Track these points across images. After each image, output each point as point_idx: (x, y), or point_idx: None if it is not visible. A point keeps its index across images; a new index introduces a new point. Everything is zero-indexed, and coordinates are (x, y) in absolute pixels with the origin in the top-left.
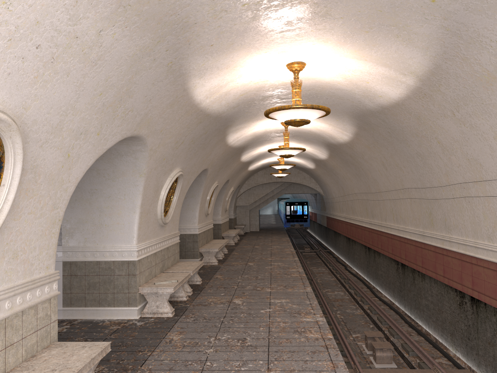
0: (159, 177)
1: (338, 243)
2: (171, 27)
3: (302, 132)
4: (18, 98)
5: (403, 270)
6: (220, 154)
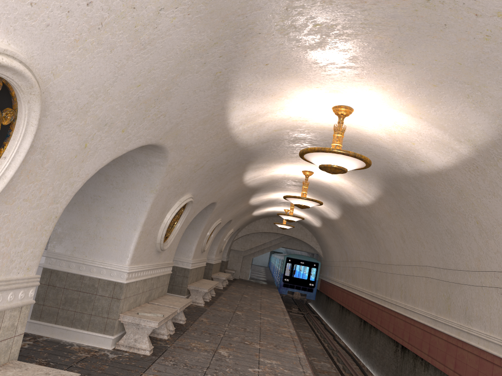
0: (169, 198)
1: (329, 310)
2: (233, 30)
3: (320, 186)
4: (49, 59)
5: (402, 354)
6: (232, 190)
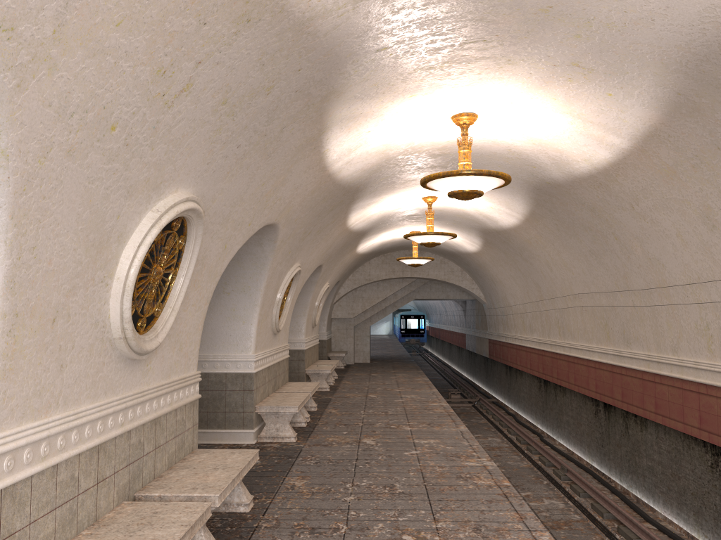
0: (102, 198)
1: (516, 388)
2: None
3: (488, 155)
4: None
5: None
6: (308, 193)
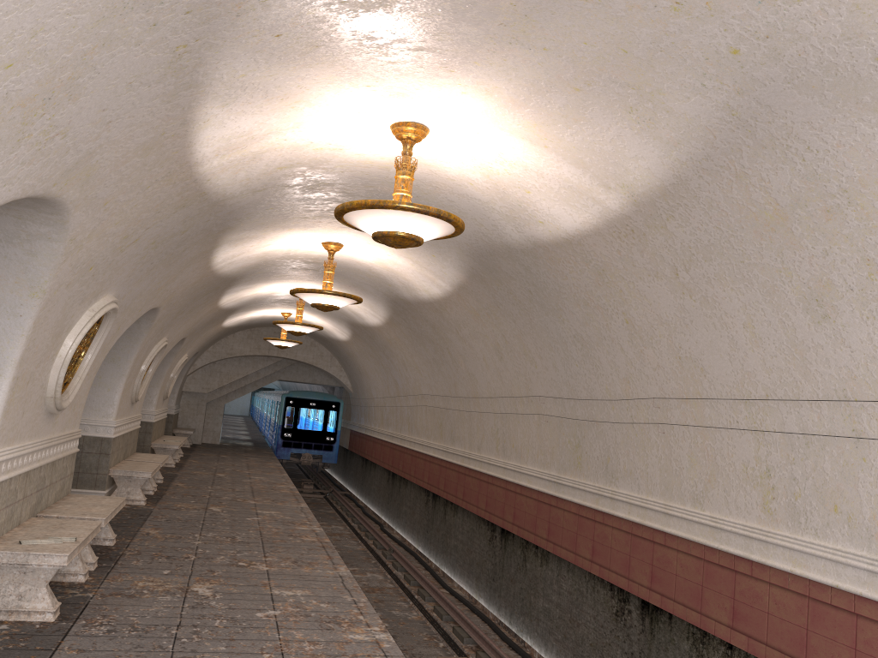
0: (70, 306)
1: (369, 481)
2: None
3: (353, 269)
4: None
5: (503, 542)
6: (190, 284)
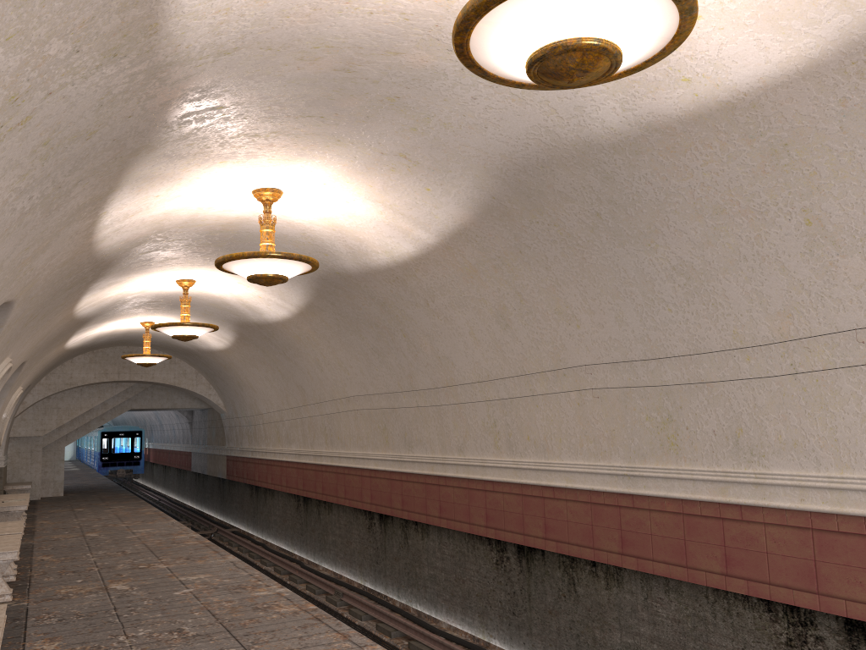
0: None
1: (266, 512)
2: None
3: (277, 237)
4: None
5: (524, 564)
6: (59, 264)
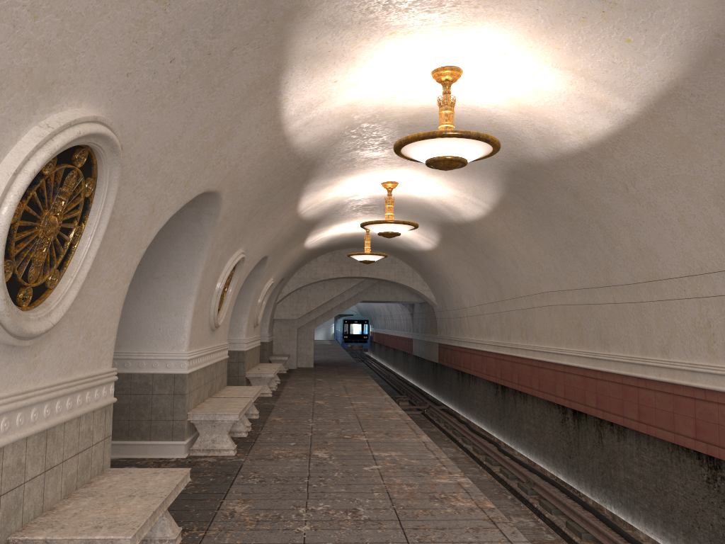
0: None
1: (469, 395)
2: None
3: (464, 128)
4: None
5: None
6: (258, 158)
